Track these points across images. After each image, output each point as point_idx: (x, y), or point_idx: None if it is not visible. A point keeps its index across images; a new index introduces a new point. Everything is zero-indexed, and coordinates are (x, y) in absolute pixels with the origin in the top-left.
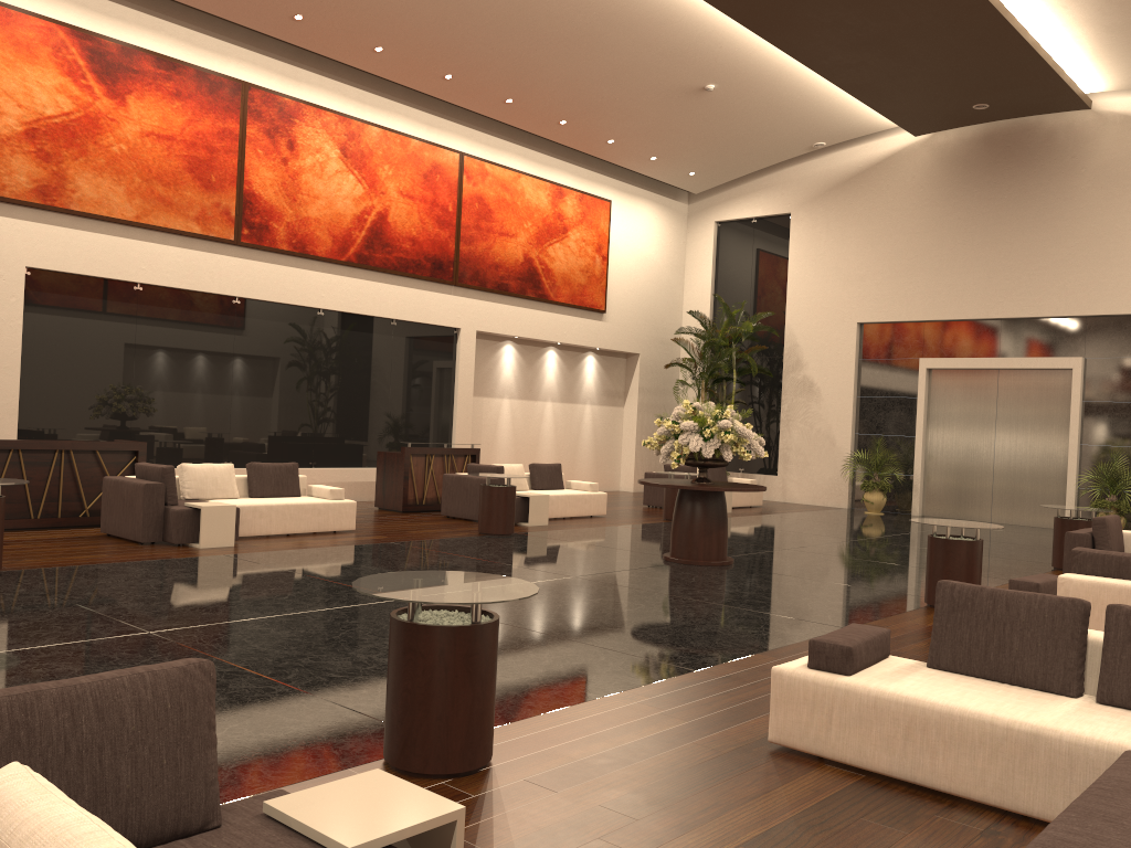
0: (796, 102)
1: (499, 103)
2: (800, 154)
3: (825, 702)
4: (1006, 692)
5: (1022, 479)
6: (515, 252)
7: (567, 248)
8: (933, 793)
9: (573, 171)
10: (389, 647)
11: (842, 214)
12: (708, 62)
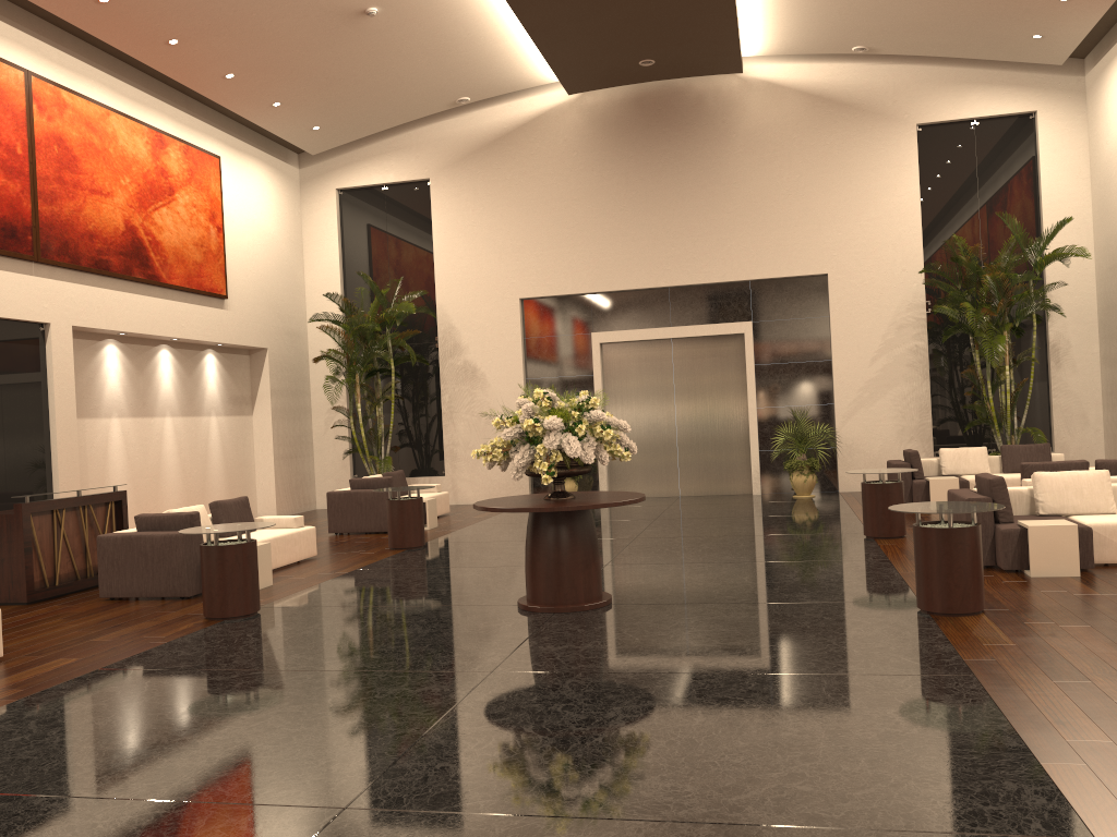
0: (460, 42)
1: (89, 1)
2: (440, 110)
3: None
4: None
5: (706, 449)
6: (113, 217)
7: (176, 215)
8: None
9: (173, 115)
10: None
11: (490, 180)
12: None
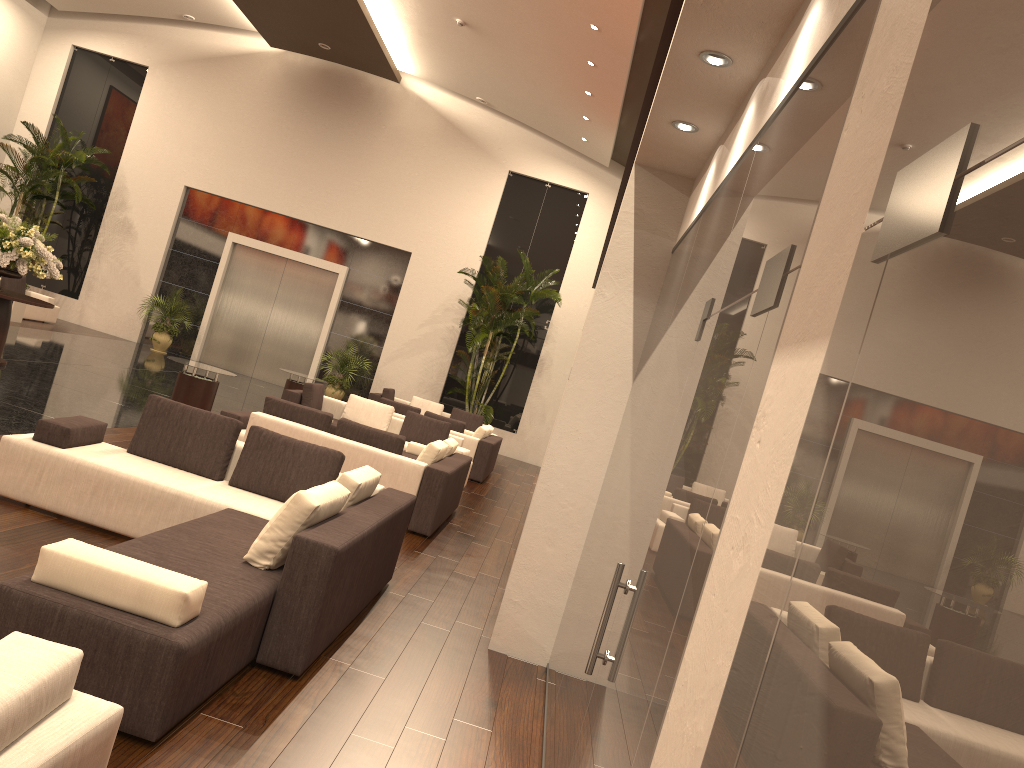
0: None
1: None
2: (170, 17)
3: (40, 465)
4: (174, 472)
5: (283, 349)
6: None
7: None
8: (104, 532)
9: None
10: None
11: (195, 87)
12: None
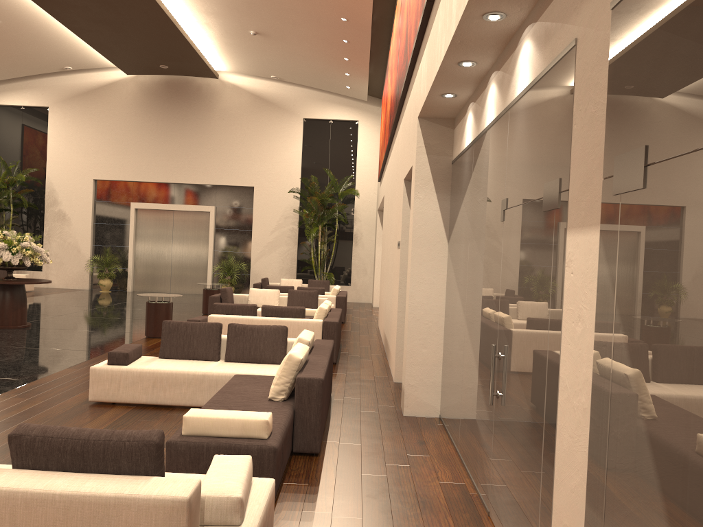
0: (55, 42)
1: None
2: (55, 71)
3: (117, 378)
4: (192, 363)
5: (186, 269)
6: None
7: None
8: (165, 407)
9: None
10: None
11: (83, 113)
12: None
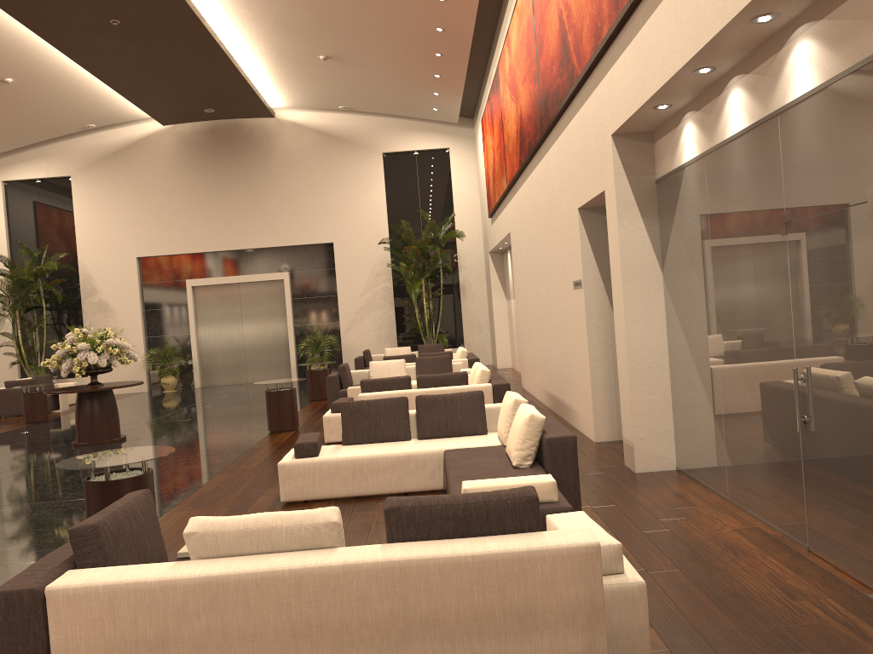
0: (78, 96)
1: None
2: (75, 131)
3: (310, 472)
4: (385, 445)
5: (263, 352)
6: None
7: None
8: (368, 497)
9: None
10: (91, 501)
11: (114, 178)
12: (10, 62)
